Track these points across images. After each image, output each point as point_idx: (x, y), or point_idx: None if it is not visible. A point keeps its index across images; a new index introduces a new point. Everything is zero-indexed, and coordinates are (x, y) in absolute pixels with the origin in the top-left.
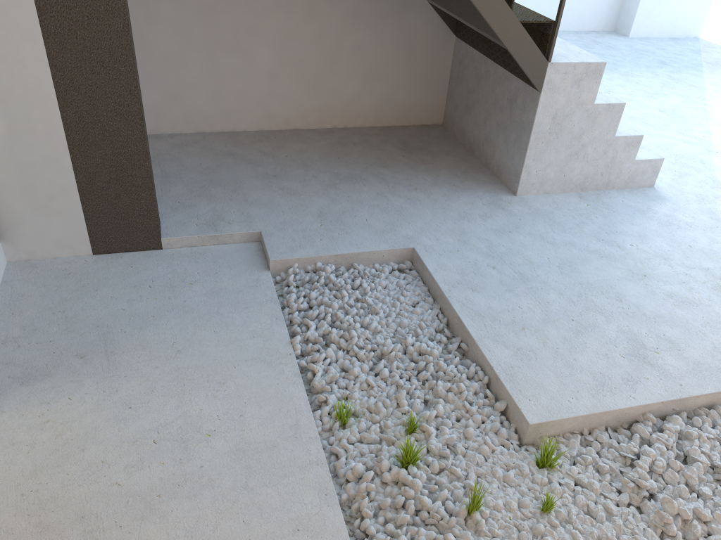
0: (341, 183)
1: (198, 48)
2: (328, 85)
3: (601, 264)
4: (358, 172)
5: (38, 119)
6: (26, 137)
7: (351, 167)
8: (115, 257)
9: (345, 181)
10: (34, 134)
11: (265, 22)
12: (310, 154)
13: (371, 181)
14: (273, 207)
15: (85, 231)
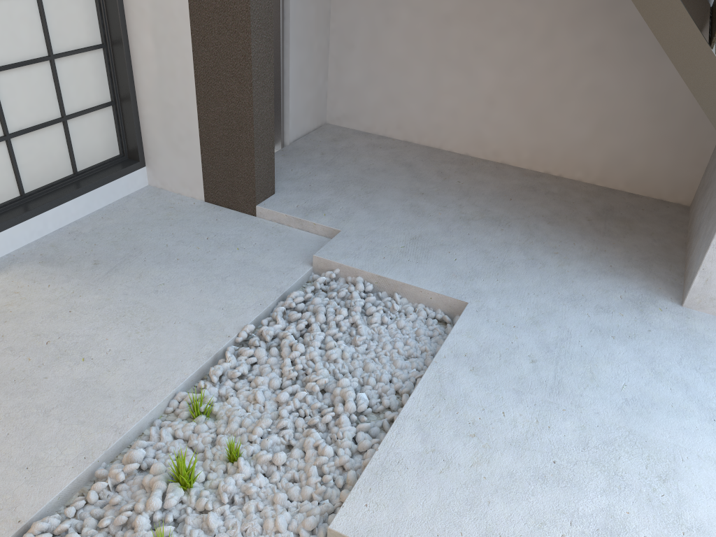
0: (479, 220)
1: (424, 58)
2: (550, 124)
3: (700, 427)
4: (512, 217)
5: (178, 66)
6: (169, 81)
7: (511, 211)
8: (216, 209)
9: (485, 220)
10: (174, 79)
11: (495, 41)
12: (485, 187)
13: (515, 229)
14: (381, 217)
15: (201, 178)
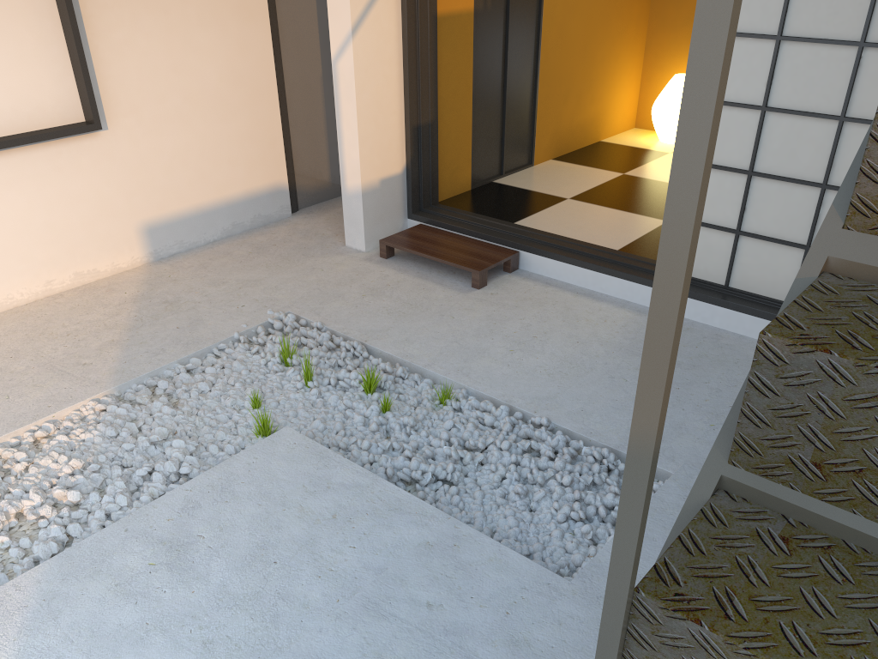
0: None
1: None
2: None
3: None
4: None
5: None
6: None
7: None
8: None
9: None
10: None
11: None
12: None
13: None
14: None
15: None
